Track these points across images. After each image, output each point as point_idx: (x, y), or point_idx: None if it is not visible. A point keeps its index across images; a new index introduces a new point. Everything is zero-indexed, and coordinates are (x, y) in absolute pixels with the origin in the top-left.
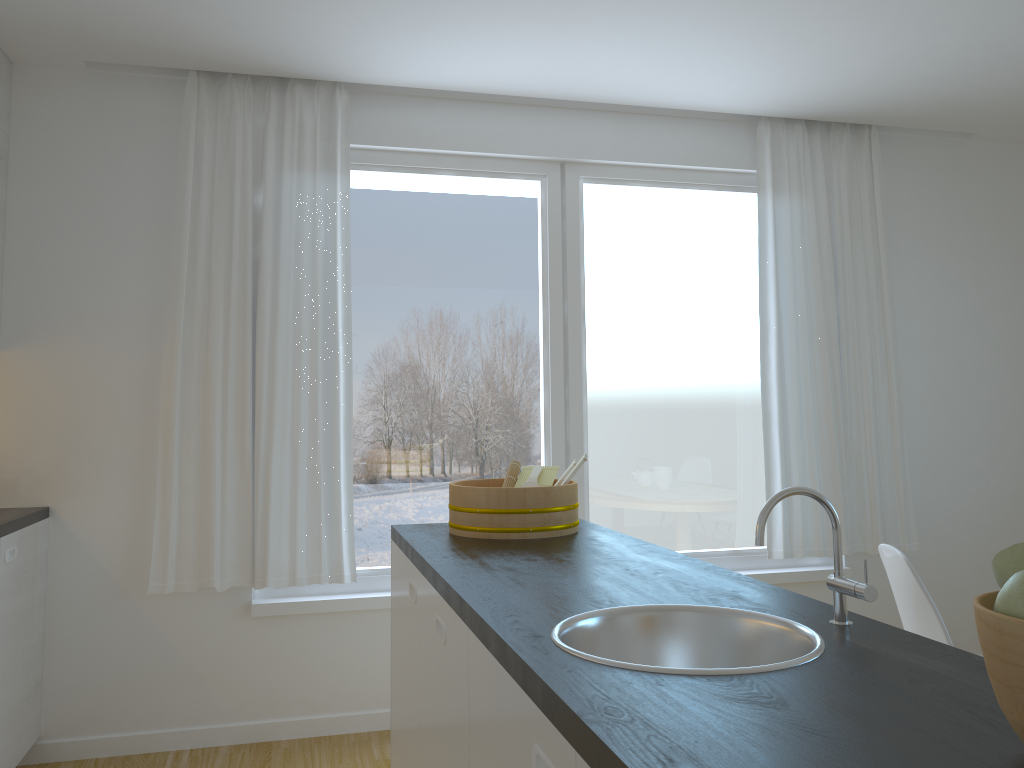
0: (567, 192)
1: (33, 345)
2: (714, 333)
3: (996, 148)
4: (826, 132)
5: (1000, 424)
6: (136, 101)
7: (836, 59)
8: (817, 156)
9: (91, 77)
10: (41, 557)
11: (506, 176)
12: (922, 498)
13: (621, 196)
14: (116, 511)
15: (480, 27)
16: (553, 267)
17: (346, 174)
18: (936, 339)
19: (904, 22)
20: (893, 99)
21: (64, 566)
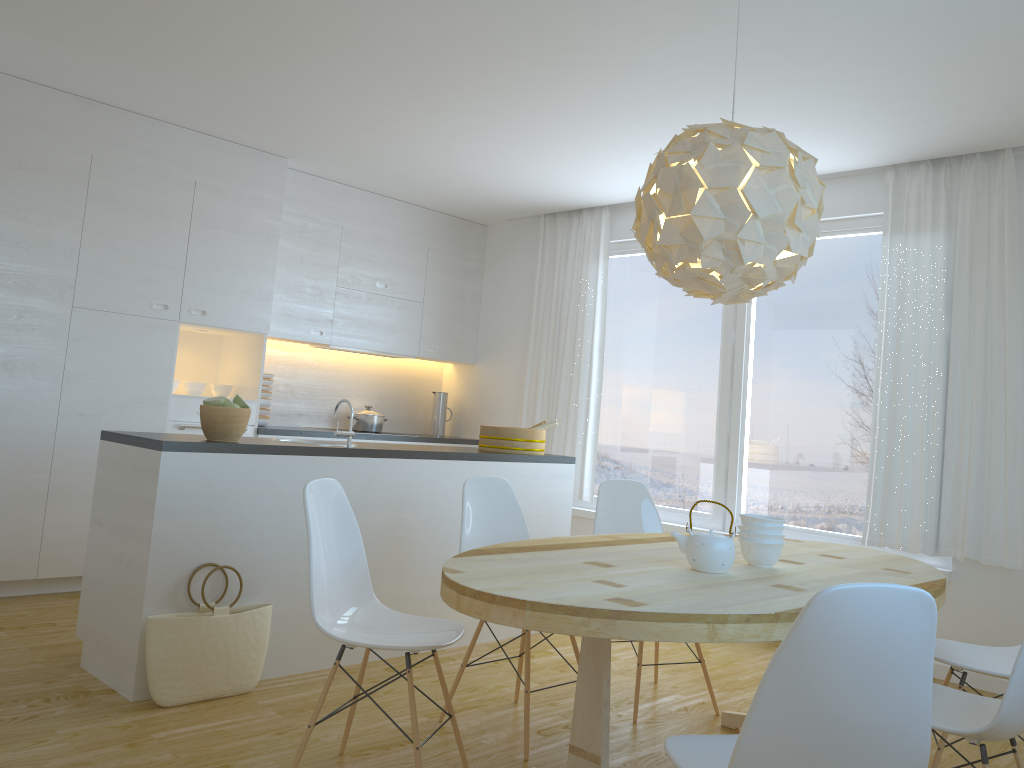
0: None
1: (485, 361)
2: (853, 353)
3: None
4: (959, 164)
5: None
6: (526, 234)
7: (814, 133)
8: (940, 190)
9: (511, 226)
10: None
11: None
12: None
13: None
14: None
15: (594, 174)
16: (728, 307)
17: (607, 259)
18: None
19: (788, 110)
20: (949, 135)
21: None
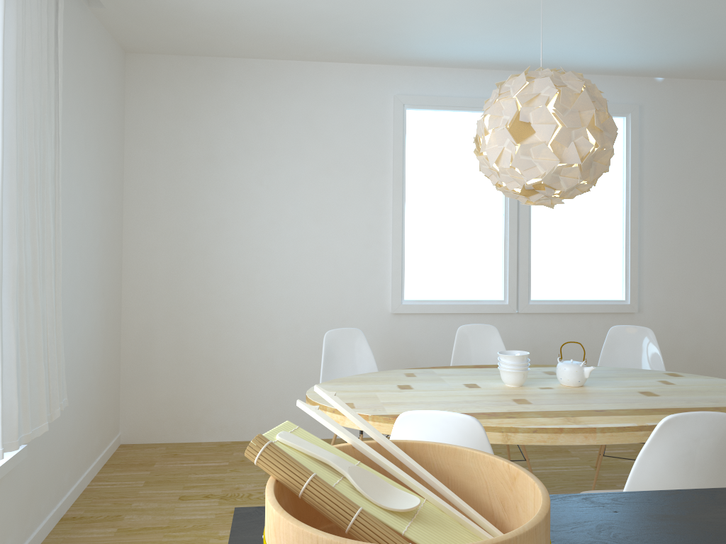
0: None
1: None
2: None
3: (97, 25)
4: None
5: (88, 274)
6: None
7: None
8: None
9: None
10: None
11: None
12: None
13: None
14: None
15: None
16: None
17: None
18: (68, 193)
19: None
20: None
21: None
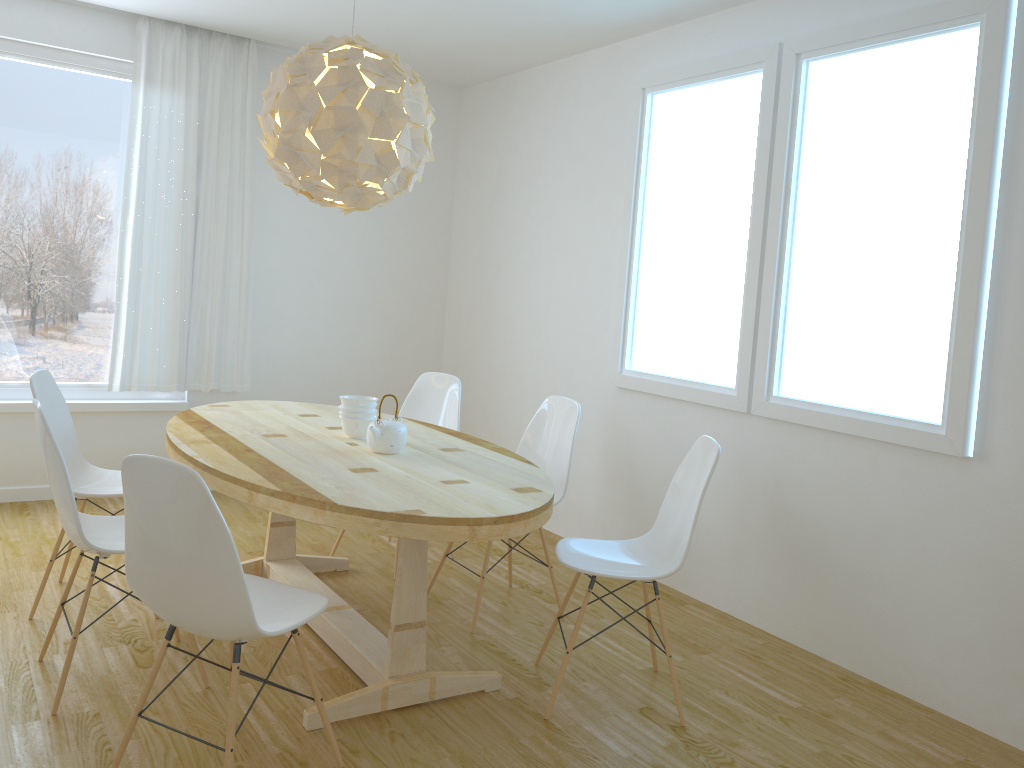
0: None
1: None
2: (85, 200)
3: None
4: (209, 38)
5: (344, 299)
6: None
7: None
8: (194, 58)
9: None
10: None
11: None
12: (266, 351)
13: None
14: None
15: None
16: None
17: None
18: (295, 226)
19: None
20: (243, 21)
21: None
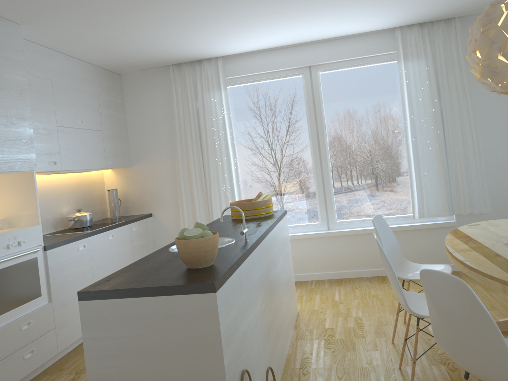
0: (312, 78)
1: (140, 163)
2: (385, 125)
3: None
4: (431, 25)
5: None
6: (156, 78)
7: (397, 7)
8: (426, 38)
9: (143, 73)
10: (150, 228)
11: (287, 76)
12: (497, 188)
13: (337, 74)
14: (170, 213)
15: (245, 34)
16: (310, 109)
17: (225, 89)
18: (502, 112)
19: None
20: (448, 9)
21: (158, 231)
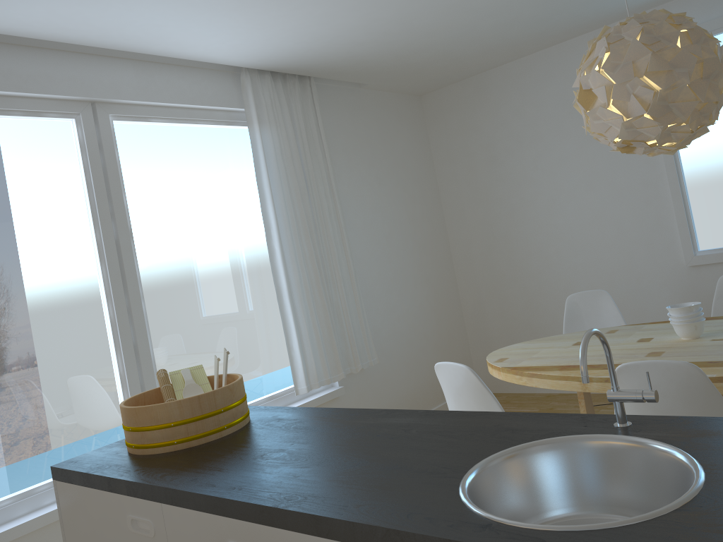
0: (101, 128)
1: None
2: (231, 235)
3: (375, 94)
4: (284, 81)
5: (402, 270)
6: None
7: (312, 25)
8: (282, 98)
9: None
10: None
11: (42, 115)
12: (372, 327)
13: (145, 131)
14: None
15: None
16: (99, 194)
17: None
18: (364, 221)
19: (365, 0)
20: (332, 58)
21: None
